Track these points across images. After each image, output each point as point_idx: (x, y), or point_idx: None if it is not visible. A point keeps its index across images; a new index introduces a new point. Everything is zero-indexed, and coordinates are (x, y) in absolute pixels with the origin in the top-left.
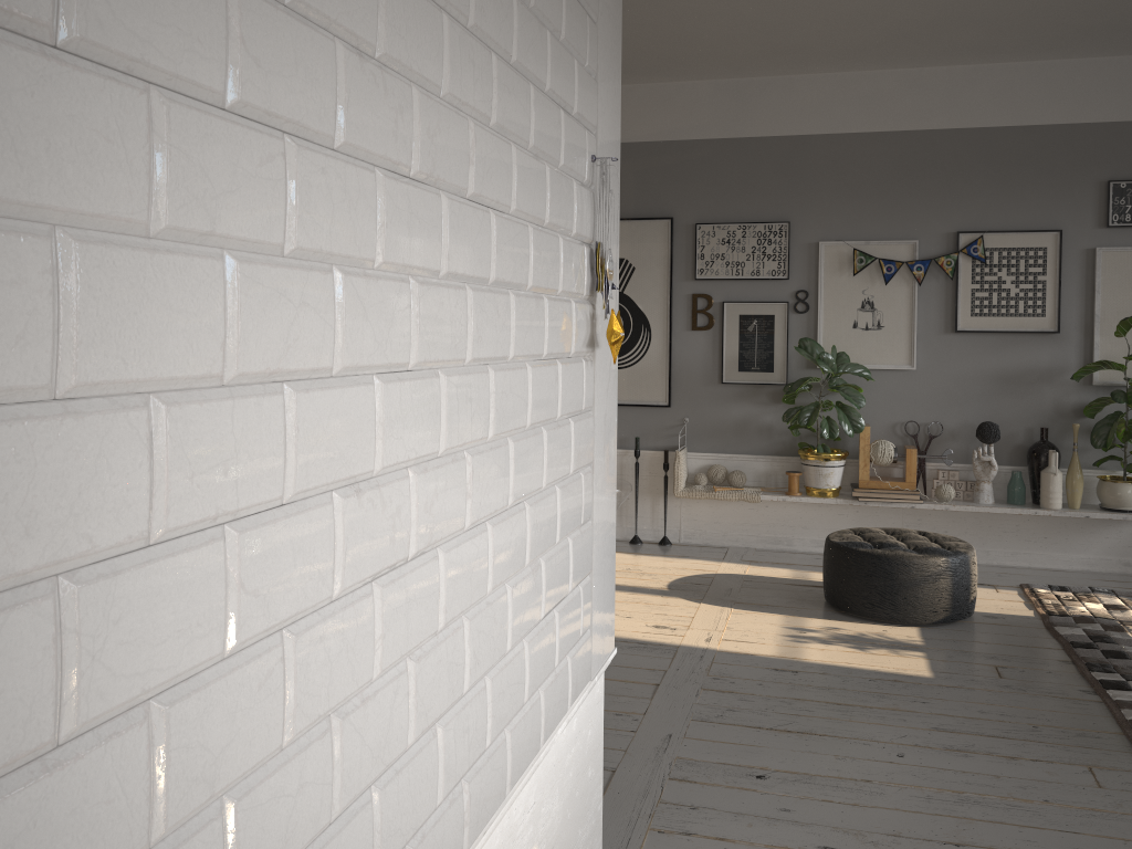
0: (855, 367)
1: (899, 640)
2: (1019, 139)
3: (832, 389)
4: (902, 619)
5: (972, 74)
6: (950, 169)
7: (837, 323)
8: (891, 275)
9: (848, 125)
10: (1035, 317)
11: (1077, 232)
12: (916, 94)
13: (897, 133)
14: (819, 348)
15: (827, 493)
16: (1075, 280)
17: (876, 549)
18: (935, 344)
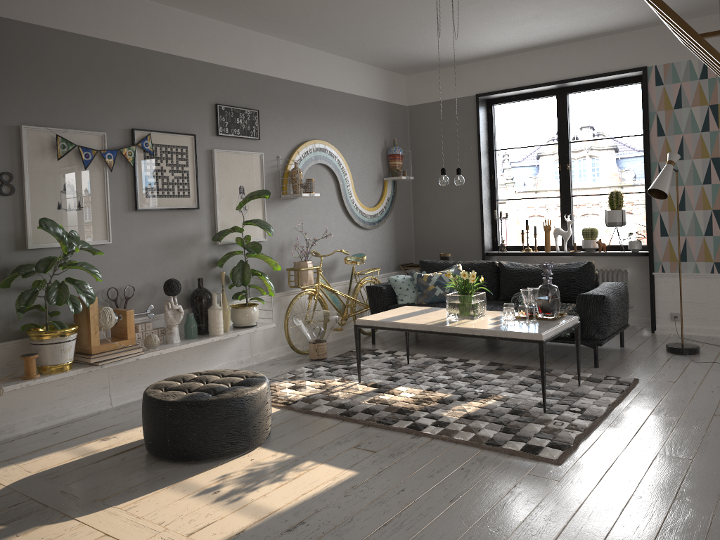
0: (84, 244)
1: (278, 461)
2: (166, 63)
3: (74, 266)
4: (252, 445)
5: (133, 3)
6: (123, 77)
7: (44, 204)
8: (89, 161)
9: (39, 18)
10: (185, 198)
11: (202, 137)
12: (95, 7)
13: (81, 36)
14: (60, 227)
15: (68, 367)
16: (203, 171)
17: (225, 394)
18: (123, 221)
